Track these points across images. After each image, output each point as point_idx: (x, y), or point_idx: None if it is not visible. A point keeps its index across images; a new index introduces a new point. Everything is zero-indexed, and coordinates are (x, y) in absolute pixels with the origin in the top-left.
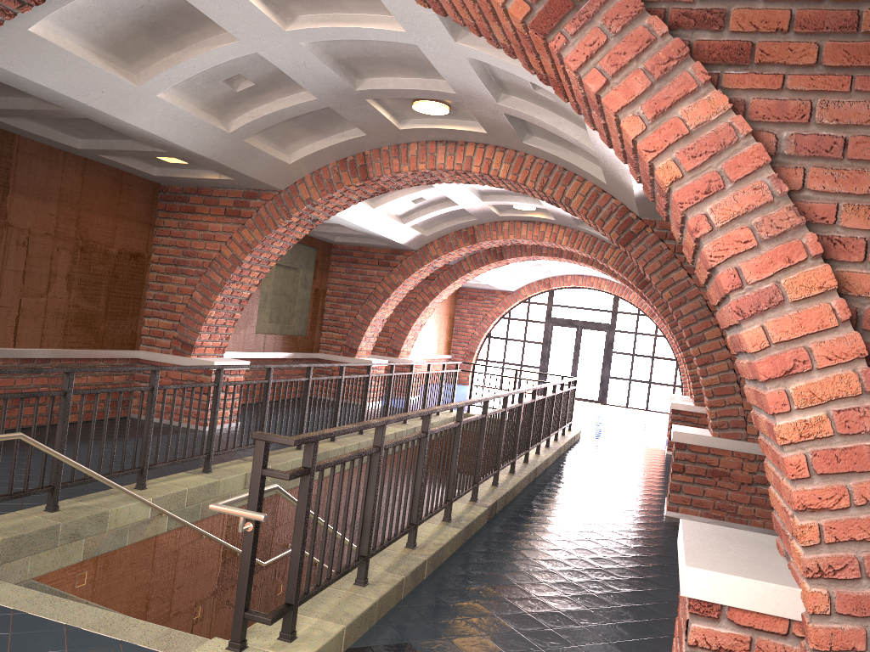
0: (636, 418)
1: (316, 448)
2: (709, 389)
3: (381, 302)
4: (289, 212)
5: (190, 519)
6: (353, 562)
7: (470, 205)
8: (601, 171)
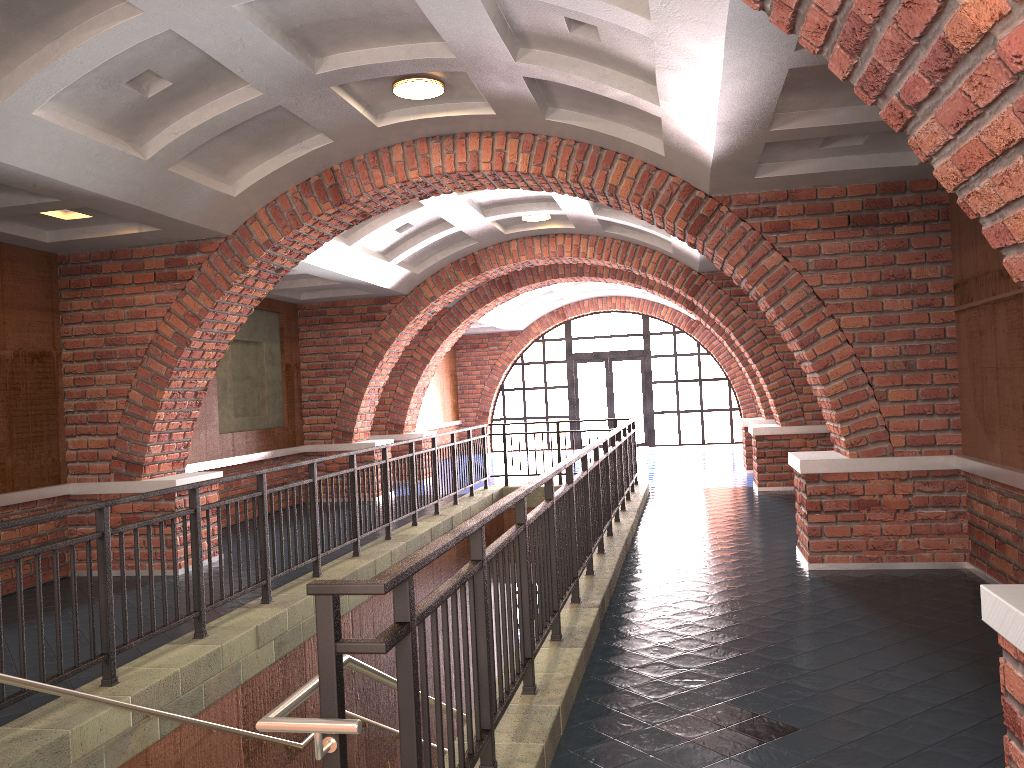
0: (698, 456)
1: (412, 588)
2: (836, 398)
3: (374, 367)
4: (243, 263)
5: (191, 712)
6: (475, 745)
7: (469, 225)
8: (655, 141)
